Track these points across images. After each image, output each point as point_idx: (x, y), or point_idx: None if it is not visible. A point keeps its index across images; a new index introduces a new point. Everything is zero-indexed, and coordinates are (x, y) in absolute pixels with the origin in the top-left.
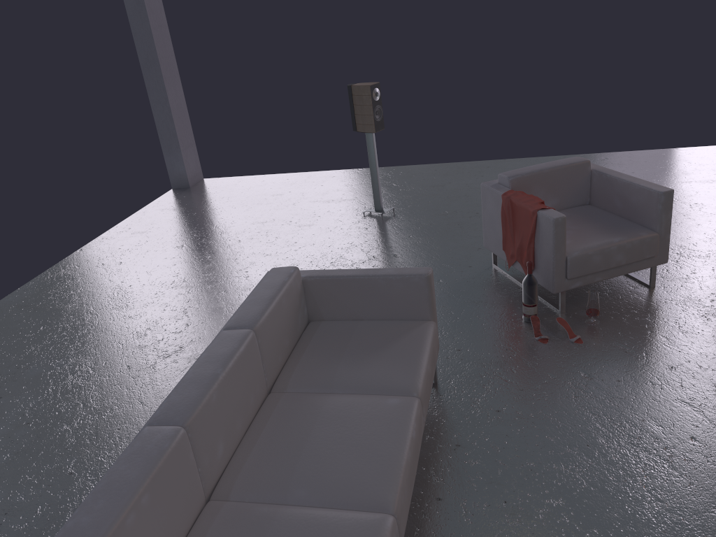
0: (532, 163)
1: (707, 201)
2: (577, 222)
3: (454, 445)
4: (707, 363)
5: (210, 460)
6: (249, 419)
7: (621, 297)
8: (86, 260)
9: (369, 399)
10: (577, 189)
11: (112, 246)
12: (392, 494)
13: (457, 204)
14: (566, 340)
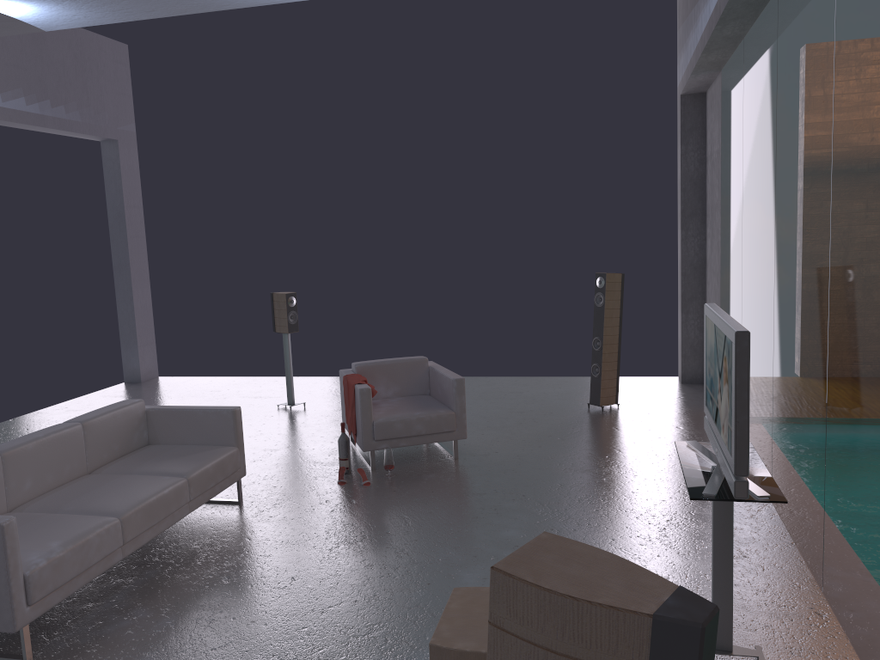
0: None
1: (562, 411)
2: (403, 402)
3: (223, 531)
4: (444, 498)
5: (16, 486)
6: (61, 481)
7: (426, 463)
8: (14, 426)
9: (151, 476)
10: (417, 381)
11: (43, 418)
12: (125, 510)
13: None
14: (359, 484)
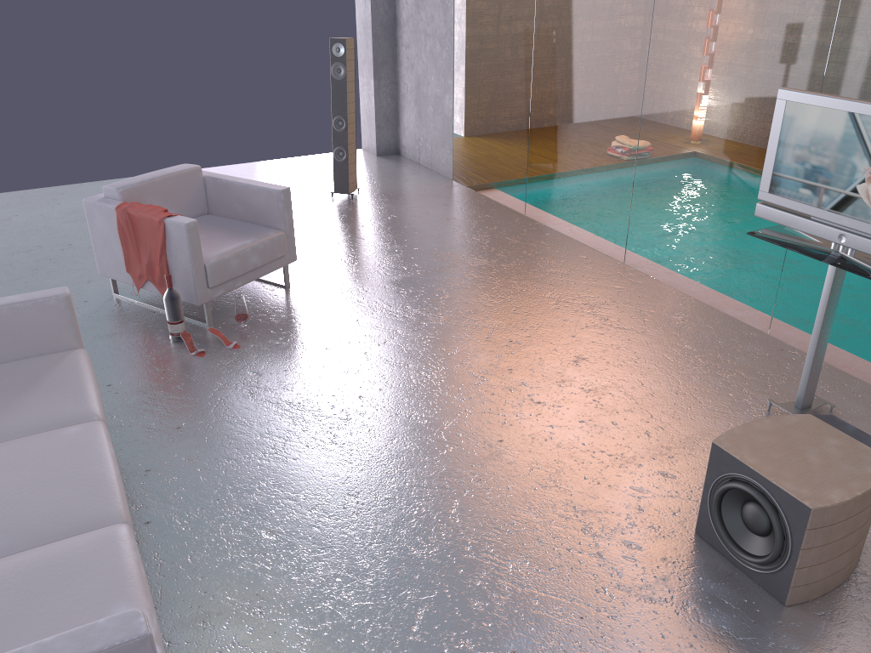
0: None
1: (311, 206)
2: (203, 230)
3: (144, 472)
4: (354, 338)
5: None
6: None
7: (263, 300)
8: None
9: (42, 436)
10: (194, 198)
11: None
12: (117, 505)
13: (39, 238)
14: (224, 349)
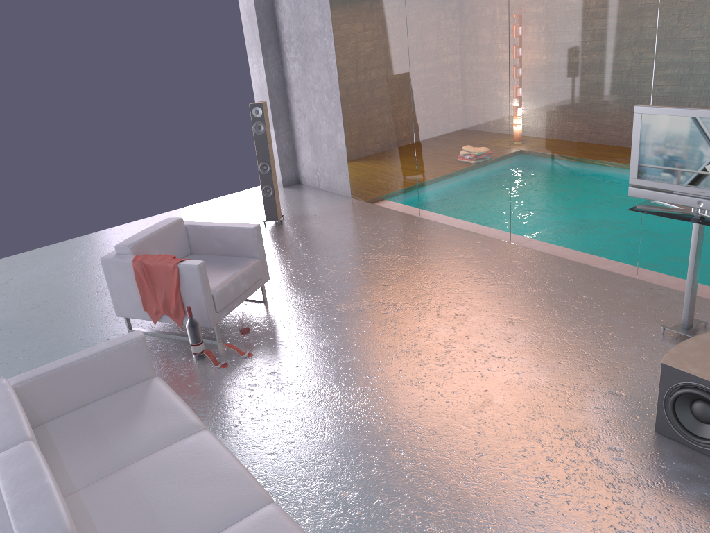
0: (84, 241)
1: None
2: None
3: None
4: (338, 332)
5: None
6: None
7: (251, 315)
8: None
9: (169, 450)
10: (181, 244)
11: None
12: (260, 491)
13: (41, 294)
14: (240, 358)
